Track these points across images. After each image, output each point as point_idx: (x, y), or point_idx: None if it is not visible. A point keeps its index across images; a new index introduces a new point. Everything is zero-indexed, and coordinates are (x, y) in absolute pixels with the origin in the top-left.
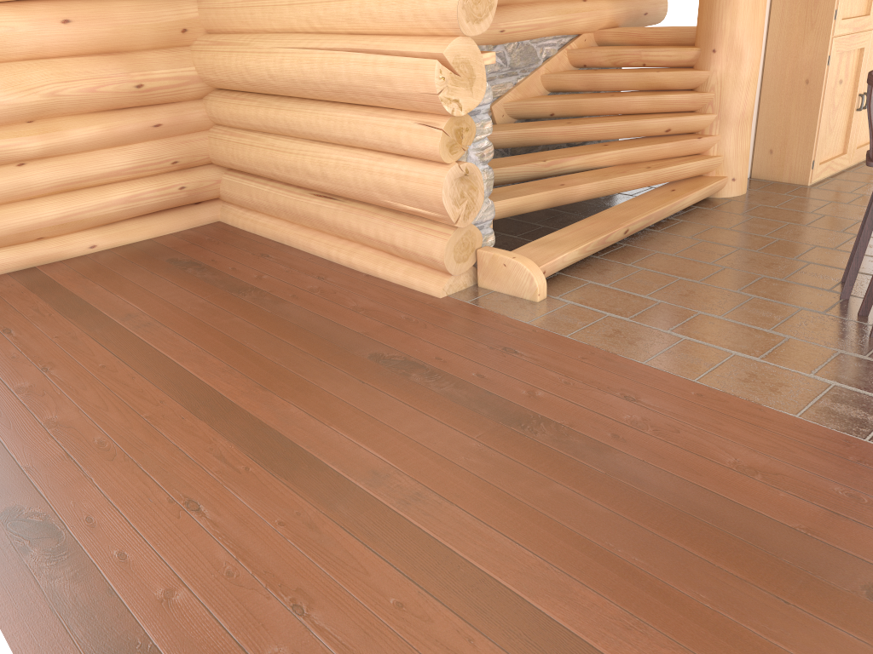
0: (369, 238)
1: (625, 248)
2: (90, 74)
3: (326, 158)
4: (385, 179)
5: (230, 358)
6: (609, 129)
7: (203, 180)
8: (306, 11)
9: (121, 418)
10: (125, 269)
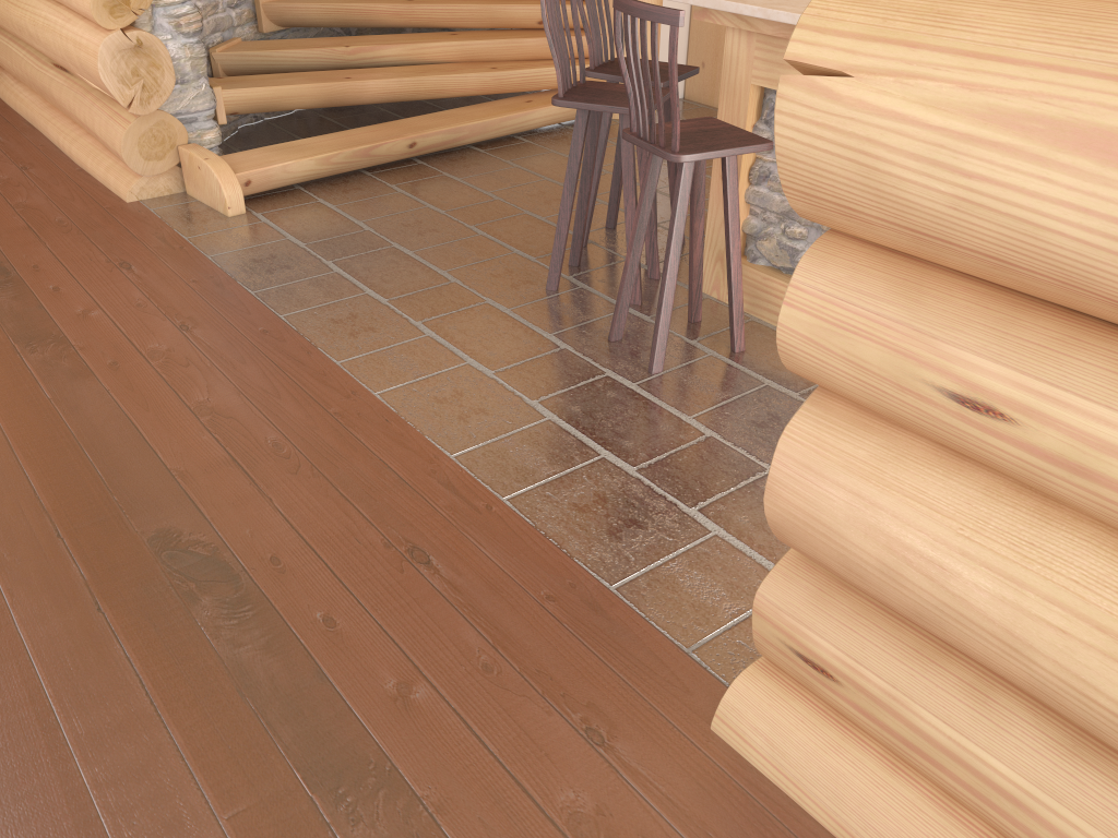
0: (82, 122)
1: (415, 166)
2: None
3: (38, 16)
4: (69, 46)
5: None
6: (457, 13)
7: None
8: None
9: None
10: None
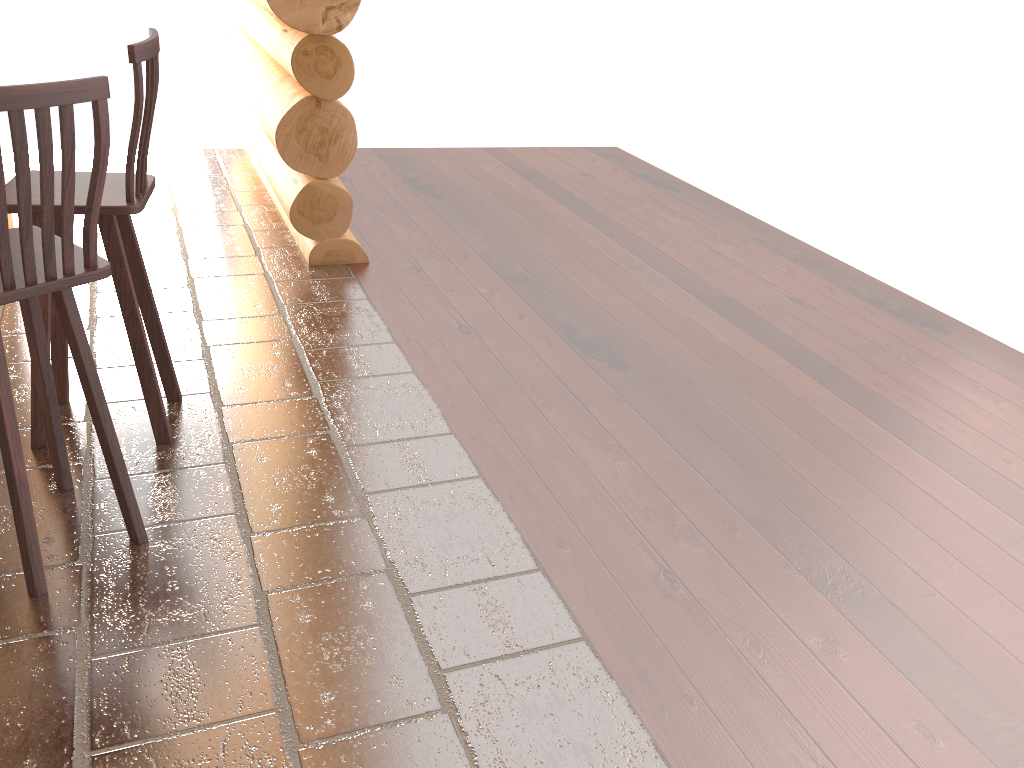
0: None
1: None
2: None
3: None
4: None
5: None
6: None
7: None
8: None
9: None
10: None
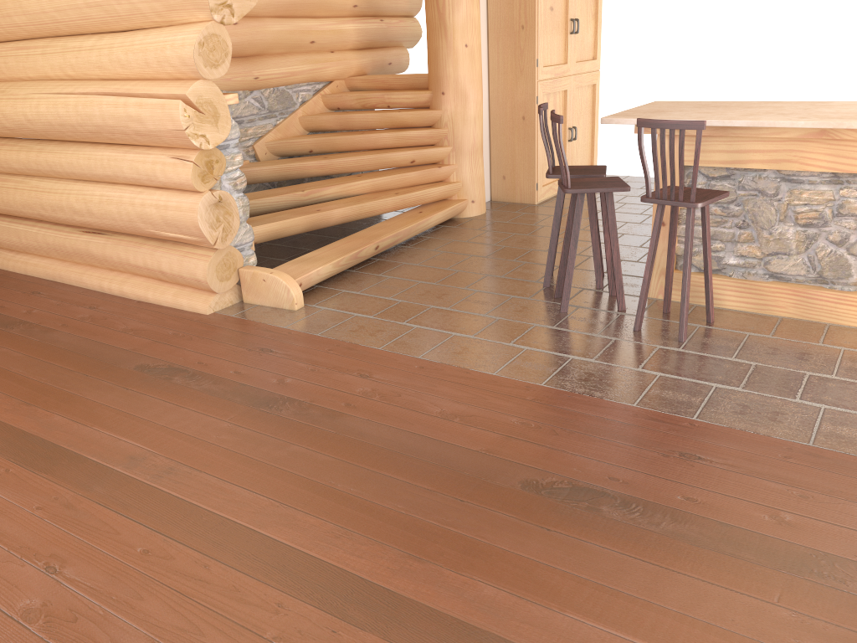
0: (138, 266)
1: (378, 262)
2: None
3: (91, 195)
4: (147, 210)
5: None
6: (361, 161)
7: None
8: (59, 59)
9: None
10: None
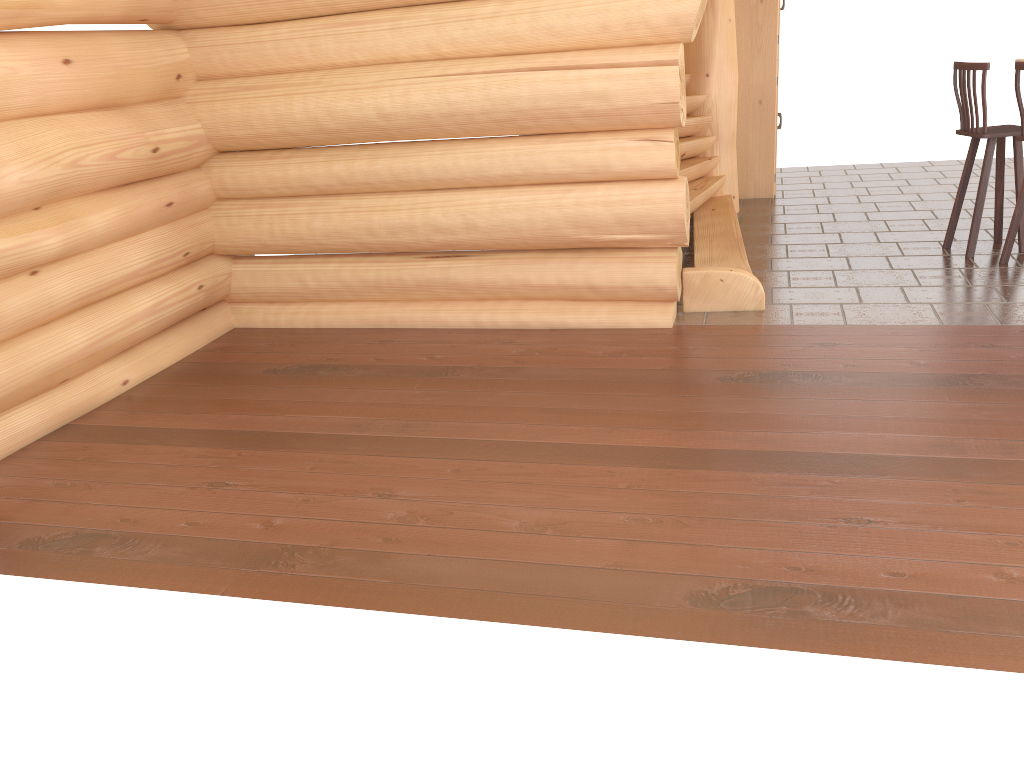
0: (546, 286)
1: None
2: (106, 135)
3: (472, 205)
4: (586, 210)
5: (588, 421)
6: None
7: (216, 274)
8: (428, 34)
9: (603, 497)
10: (227, 393)
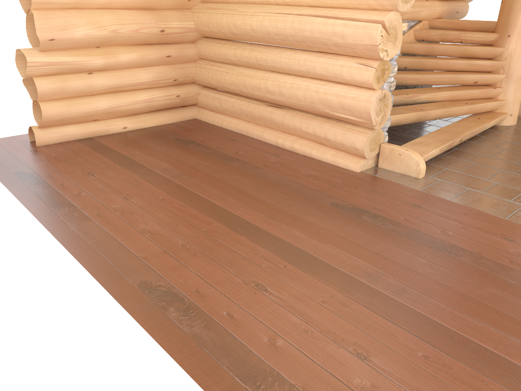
0: (308, 133)
1: (458, 150)
2: (136, 21)
3: (284, 82)
4: (328, 97)
5: (242, 199)
6: (442, 78)
7: (189, 92)
8: None
9: (189, 231)
10: (149, 142)
